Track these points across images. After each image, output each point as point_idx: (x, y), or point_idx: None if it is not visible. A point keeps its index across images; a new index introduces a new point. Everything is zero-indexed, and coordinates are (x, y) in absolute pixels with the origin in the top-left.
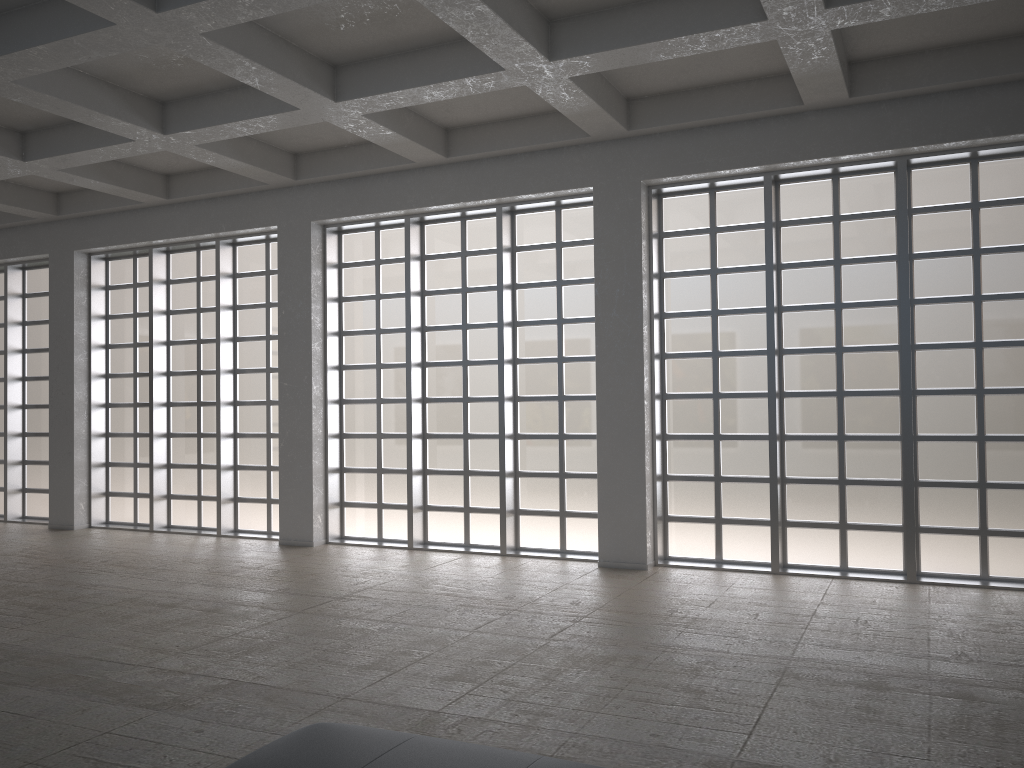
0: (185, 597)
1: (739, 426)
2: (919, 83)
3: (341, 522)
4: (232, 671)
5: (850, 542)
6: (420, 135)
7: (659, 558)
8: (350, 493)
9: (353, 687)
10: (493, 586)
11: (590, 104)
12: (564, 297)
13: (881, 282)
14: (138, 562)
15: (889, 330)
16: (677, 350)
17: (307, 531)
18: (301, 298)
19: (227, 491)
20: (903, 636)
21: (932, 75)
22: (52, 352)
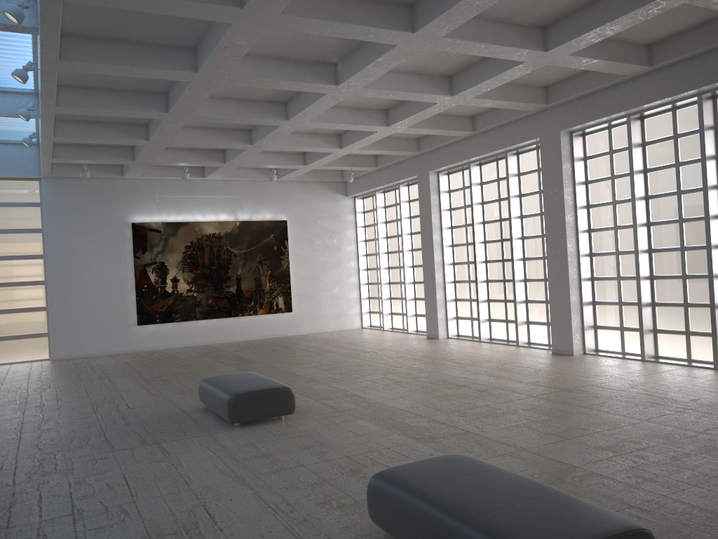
0: (472, 382)
1: None
2: None
3: (595, 339)
4: (470, 426)
5: None
6: (623, 56)
7: None
8: (600, 319)
9: (533, 444)
10: (687, 391)
11: None
12: None
13: None
14: (460, 359)
15: None
16: None
17: (569, 345)
18: (556, 185)
19: (521, 317)
20: None
21: None
22: (422, 233)
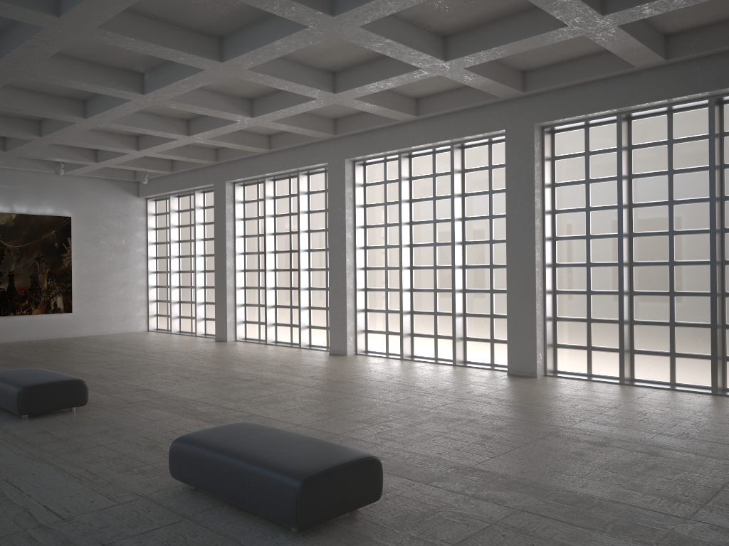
0: (258, 377)
1: (603, 285)
2: (715, 46)
3: (366, 342)
4: (255, 410)
5: (677, 365)
6: (396, 105)
7: (548, 371)
8: (371, 324)
9: (306, 421)
10: (430, 381)
11: (487, 80)
12: (493, 201)
13: (701, 185)
14: (247, 359)
15: (706, 219)
16: (563, 234)
17: (344, 346)
18: (340, 206)
19: (304, 321)
20: (659, 422)
21: (724, 39)
22: (215, 240)
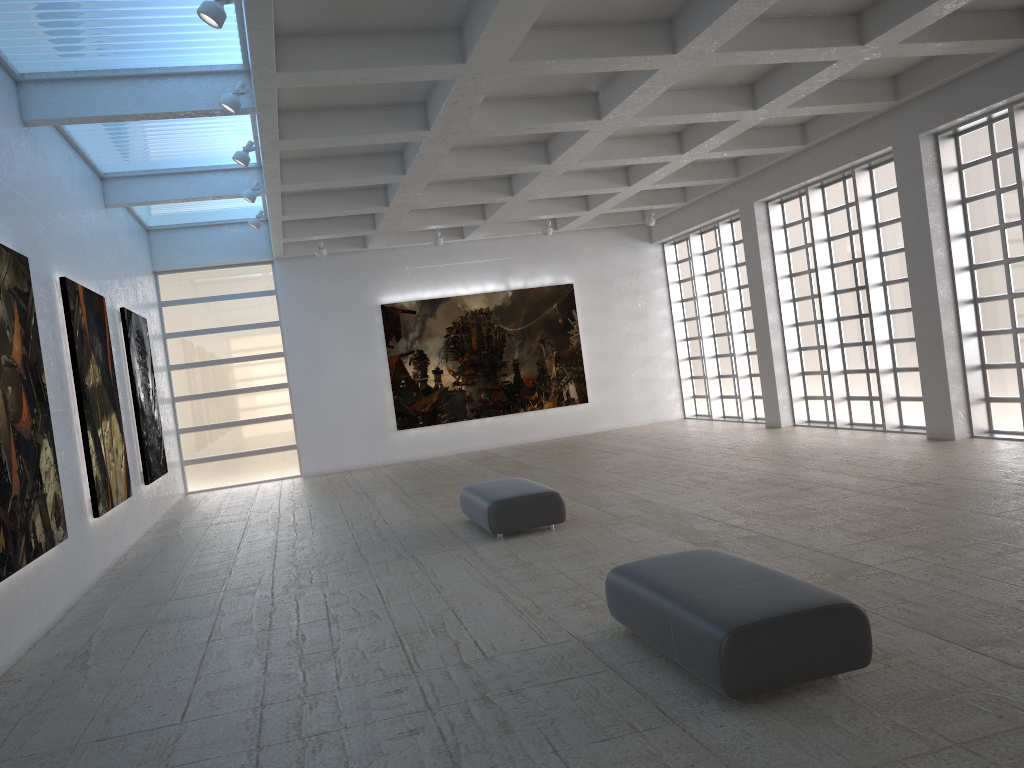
0: (798, 479)
1: None
2: None
3: (988, 417)
4: (767, 528)
5: None
6: (983, 30)
7: None
8: (993, 389)
9: (832, 545)
10: None
11: None
12: None
13: None
14: (796, 453)
15: None
16: None
17: (948, 426)
18: (918, 209)
19: (888, 392)
20: None
21: None
22: (750, 287)
